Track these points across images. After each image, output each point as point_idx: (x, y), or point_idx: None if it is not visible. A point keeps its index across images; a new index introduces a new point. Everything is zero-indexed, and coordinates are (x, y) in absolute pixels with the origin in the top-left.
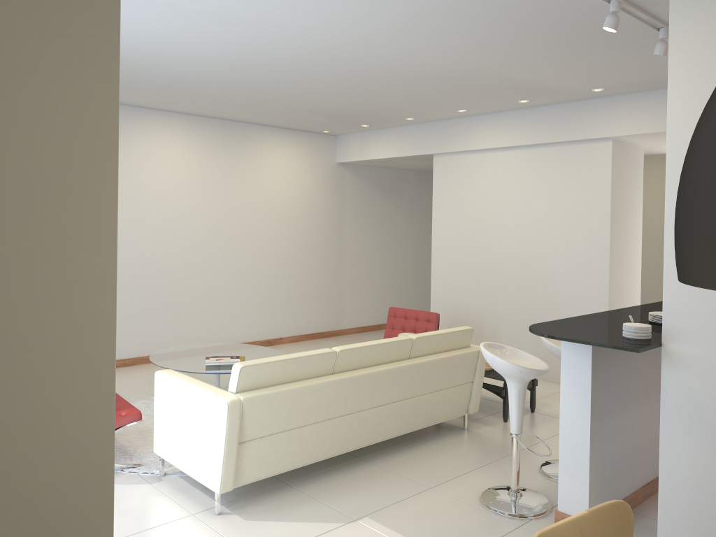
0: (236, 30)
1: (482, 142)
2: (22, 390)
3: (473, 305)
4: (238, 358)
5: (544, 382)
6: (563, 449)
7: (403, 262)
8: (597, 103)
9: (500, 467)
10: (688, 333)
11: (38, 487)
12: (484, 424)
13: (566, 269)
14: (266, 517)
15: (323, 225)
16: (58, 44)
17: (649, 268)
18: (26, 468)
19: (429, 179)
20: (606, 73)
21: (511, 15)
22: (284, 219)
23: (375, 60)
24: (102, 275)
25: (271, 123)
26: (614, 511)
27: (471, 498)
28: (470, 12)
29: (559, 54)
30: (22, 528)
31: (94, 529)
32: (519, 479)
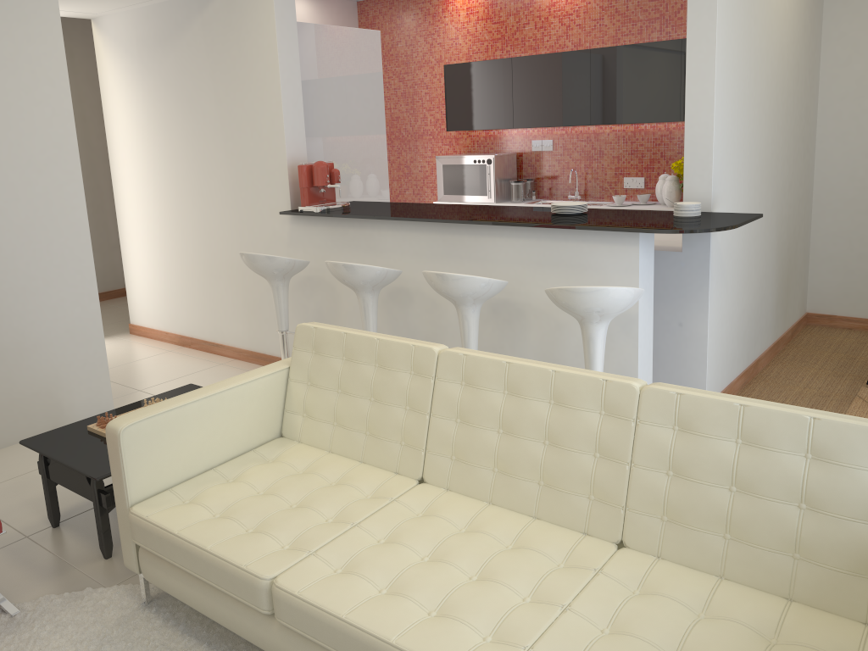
0: None
1: None
2: None
3: None
4: None
5: (8, 451)
6: (640, 368)
7: None
8: None
9: None
10: (719, 197)
11: None
12: None
13: (2, 221)
14: None
15: None
16: None
17: None
18: None
19: None
20: None
21: None
22: None
23: None
24: None
25: None
26: None
27: None
28: None
29: None
30: None
31: None
32: None
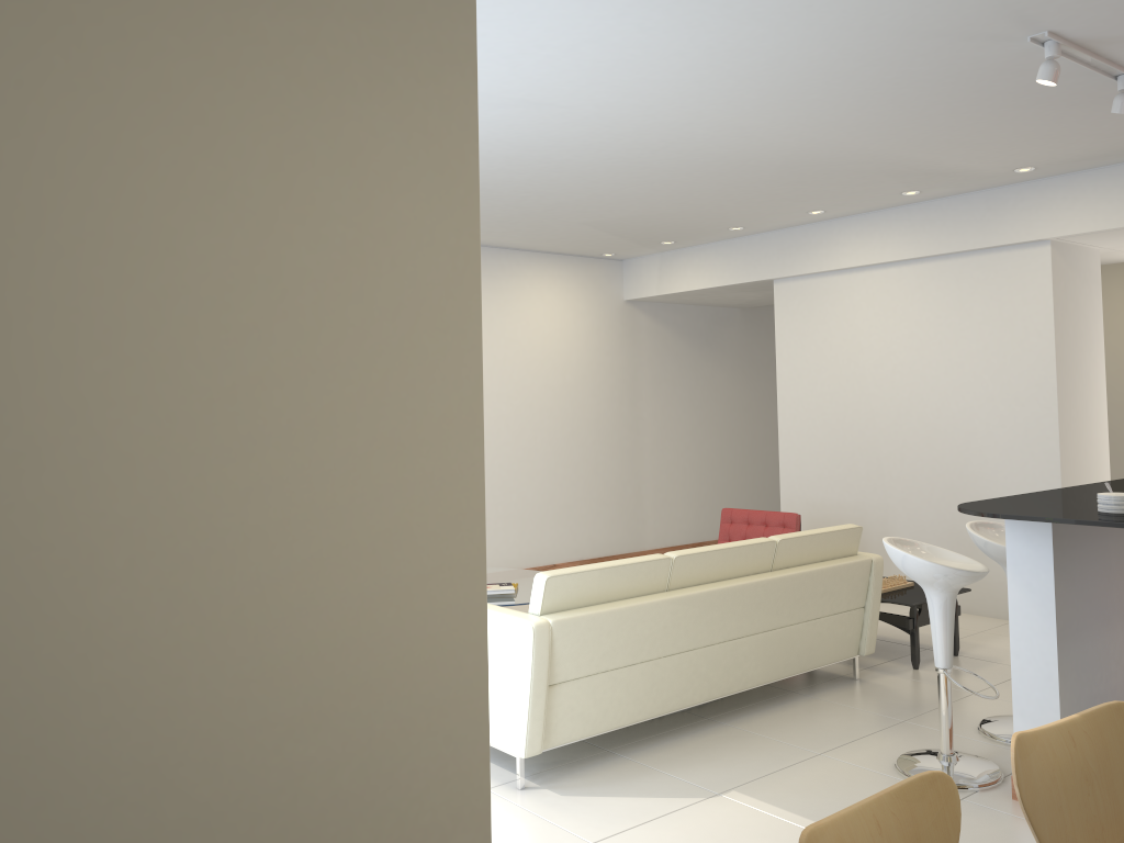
0: (509, 115)
1: (849, 258)
2: (394, 546)
3: (848, 504)
4: (511, 585)
5: (967, 616)
6: (1019, 685)
7: (729, 447)
8: (1024, 189)
9: (918, 727)
10: None
11: (413, 662)
12: (883, 673)
13: (990, 441)
14: (590, 792)
15: (609, 394)
16: (419, 144)
17: (1119, 441)
18: (401, 638)
19: (762, 319)
20: (1037, 144)
21: (900, 70)
22: (552, 386)
23: (696, 145)
24: (469, 413)
25: (530, 246)
26: (1114, 715)
27: (882, 766)
28: (841, 71)
29: (967, 122)
30: (399, 711)
31: (469, 721)
32: (952, 735)
